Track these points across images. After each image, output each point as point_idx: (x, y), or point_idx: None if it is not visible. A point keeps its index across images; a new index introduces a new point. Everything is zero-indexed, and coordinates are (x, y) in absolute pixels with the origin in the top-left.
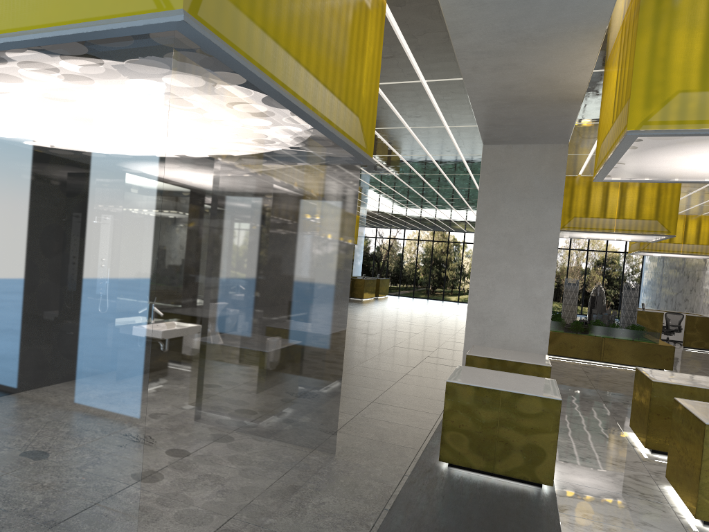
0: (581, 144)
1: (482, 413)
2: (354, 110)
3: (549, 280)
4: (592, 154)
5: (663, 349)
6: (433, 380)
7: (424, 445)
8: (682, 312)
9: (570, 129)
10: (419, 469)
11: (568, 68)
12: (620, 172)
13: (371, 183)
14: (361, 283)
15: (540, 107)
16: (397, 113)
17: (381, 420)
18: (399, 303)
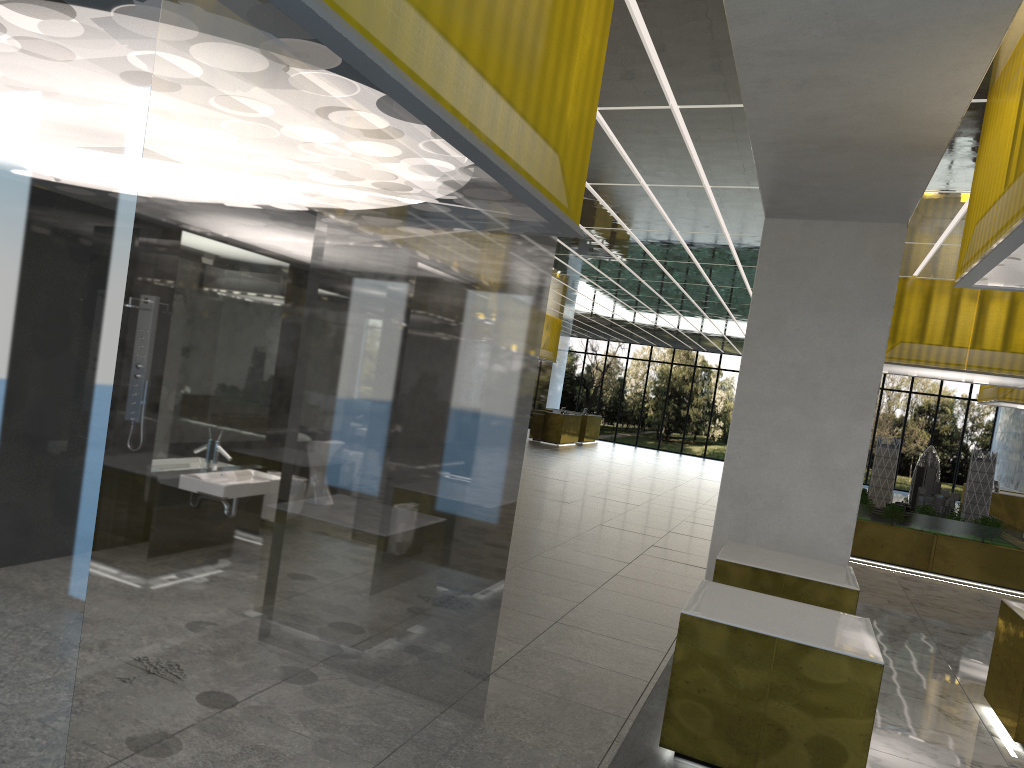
0: (925, 226)
1: (741, 674)
2: (551, 139)
3: (860, 443)
4: (940, 244)
5: None
6: (657, 588)
7: (635, 709)
8: None
9: (914, 199)
10: (625, 758)
11: (931, 88)
12: (1007, 273)
13: (582, 271)
14: (557, 420)
15: (870, 157)
16: (627, 160)
17: (567, 656)
18: (613, 453)
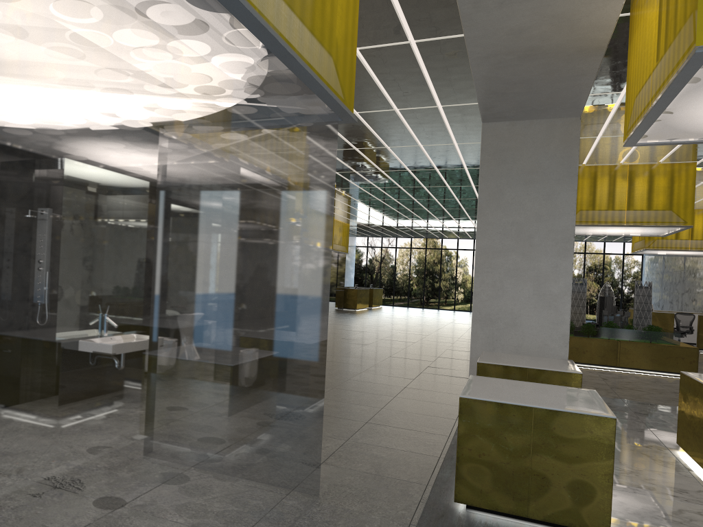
0: (589, 123)
1: (509, 438)
2: (325, 40)
3: (566, 273)
4: (600, 137)
5: (686, 351)
6: (436, 394)
7: (432, 477)
8: (692, 312)
9: (585, 96)
10: (430, 514)
11: None
12: (662, 128)
13: (359, 184)
14: (353, 293)
15: (553, 62)
16: (383, 90)
17: (377, 445)
18: (393, 312)
